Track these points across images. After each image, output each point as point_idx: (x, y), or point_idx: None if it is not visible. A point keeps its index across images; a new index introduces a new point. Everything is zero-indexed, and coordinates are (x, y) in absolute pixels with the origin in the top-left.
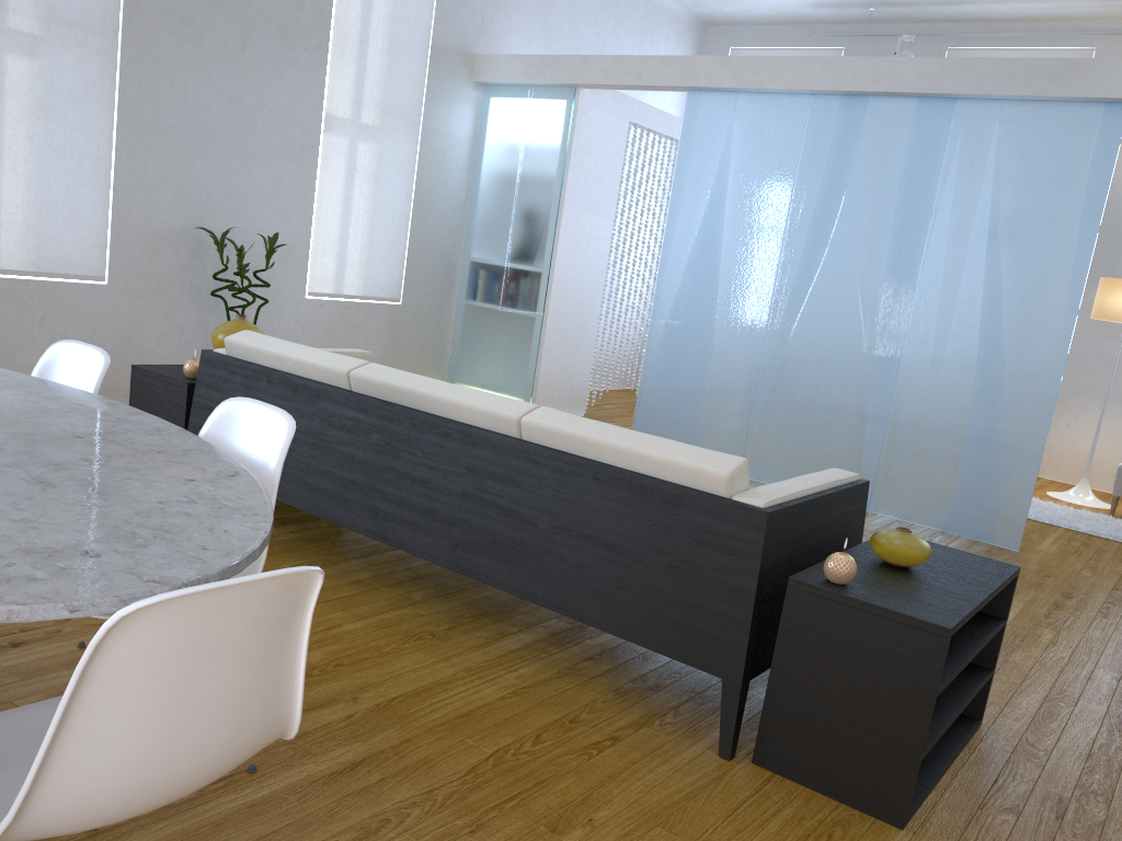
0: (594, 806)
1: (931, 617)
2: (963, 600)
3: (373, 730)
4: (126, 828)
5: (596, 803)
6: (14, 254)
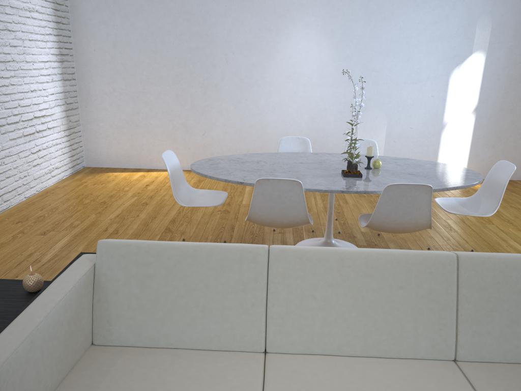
0: None
1: None
2: None
3: None
4: None
5: None
6: None
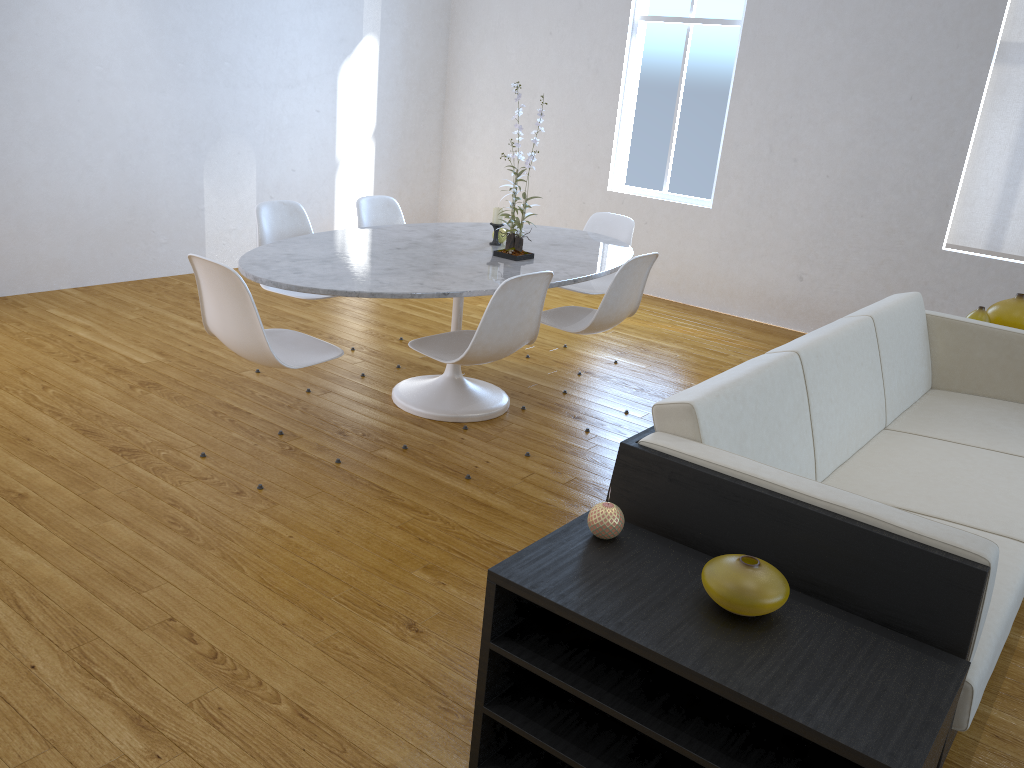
0: (462, 587)
1: (520, 567)
2: (610, 617)
3: (532, 511)
4: (405, 454)
5: (467, 589)
6: (1017, 241)
